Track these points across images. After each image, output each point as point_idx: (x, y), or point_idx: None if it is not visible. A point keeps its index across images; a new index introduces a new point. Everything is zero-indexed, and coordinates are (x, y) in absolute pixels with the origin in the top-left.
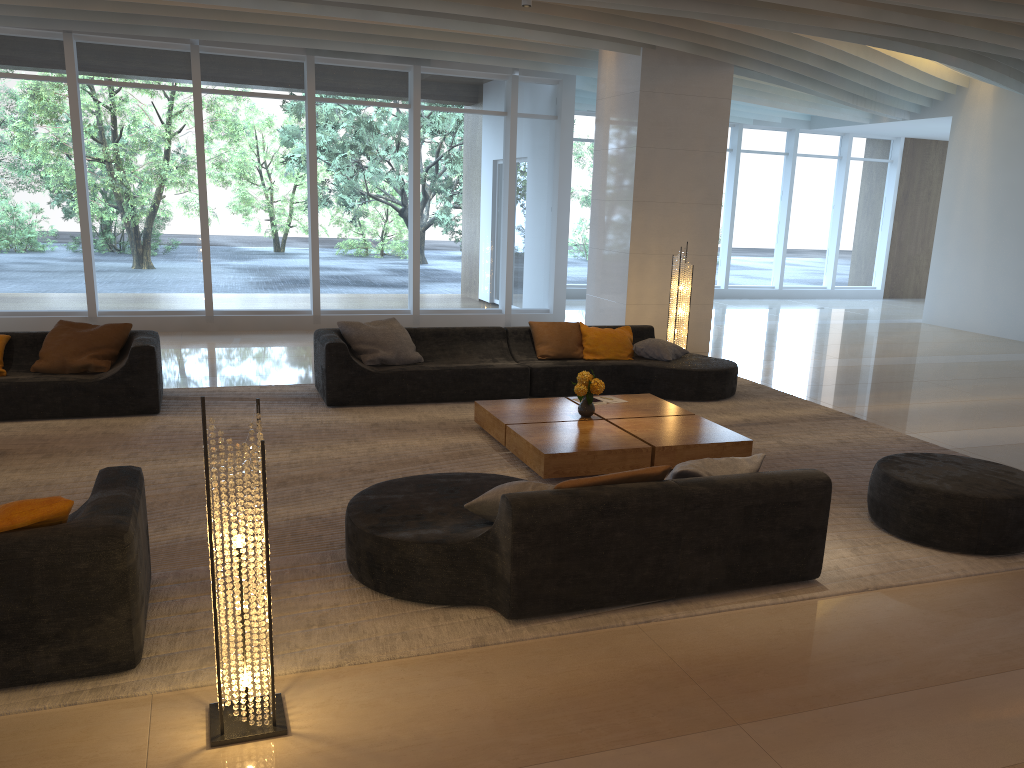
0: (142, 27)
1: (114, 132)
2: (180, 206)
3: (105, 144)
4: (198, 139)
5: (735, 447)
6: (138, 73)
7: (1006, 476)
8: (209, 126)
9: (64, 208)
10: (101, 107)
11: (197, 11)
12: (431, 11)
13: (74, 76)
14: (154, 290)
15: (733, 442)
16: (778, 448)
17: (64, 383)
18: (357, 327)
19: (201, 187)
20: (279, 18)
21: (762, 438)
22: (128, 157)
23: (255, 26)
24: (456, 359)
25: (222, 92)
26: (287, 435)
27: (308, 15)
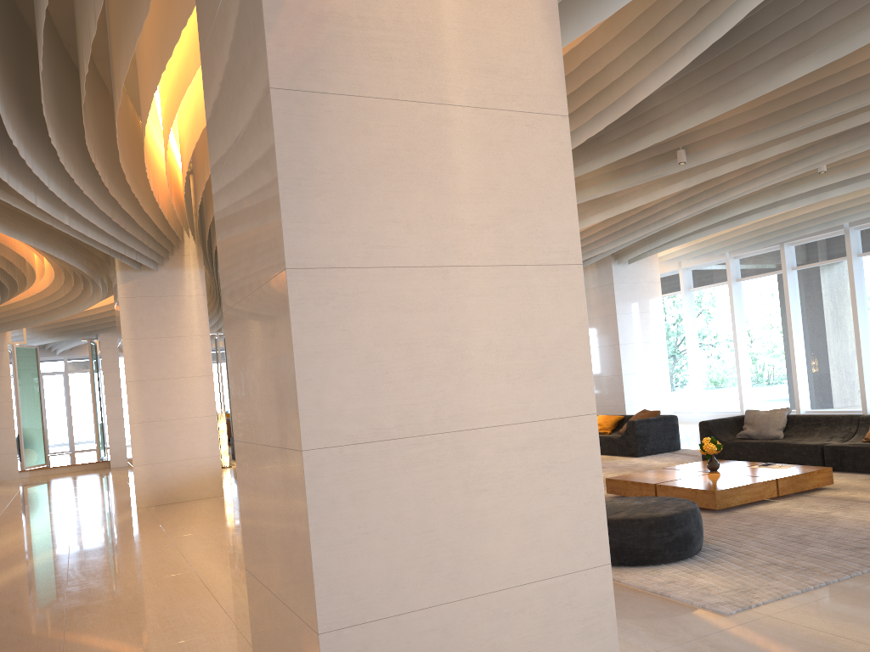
0: (804, 230)
1: (812, 295)
2: (850, 336)
3: (807, 303)
4: (851, 289)
5: (704, 494)
6: (823, 255)
7: (635, 511)
8: (865, 278)
9: (789, 346)
10: (805, 281)
11: (814, 213)
12: (856, 178)
13: (785, 267)
14: (837, 396)
15: (701, 490)
16: (802, 513)
17: (607, 437)
18: (749, 413)
19: (854, 322)
20: (858, 199)
21: (829, 508)
22: (820, 309)
23: (852, 208)
24: (804, 438)
25: (869, 253)
26: (633, 468)
27: (867, 192)
